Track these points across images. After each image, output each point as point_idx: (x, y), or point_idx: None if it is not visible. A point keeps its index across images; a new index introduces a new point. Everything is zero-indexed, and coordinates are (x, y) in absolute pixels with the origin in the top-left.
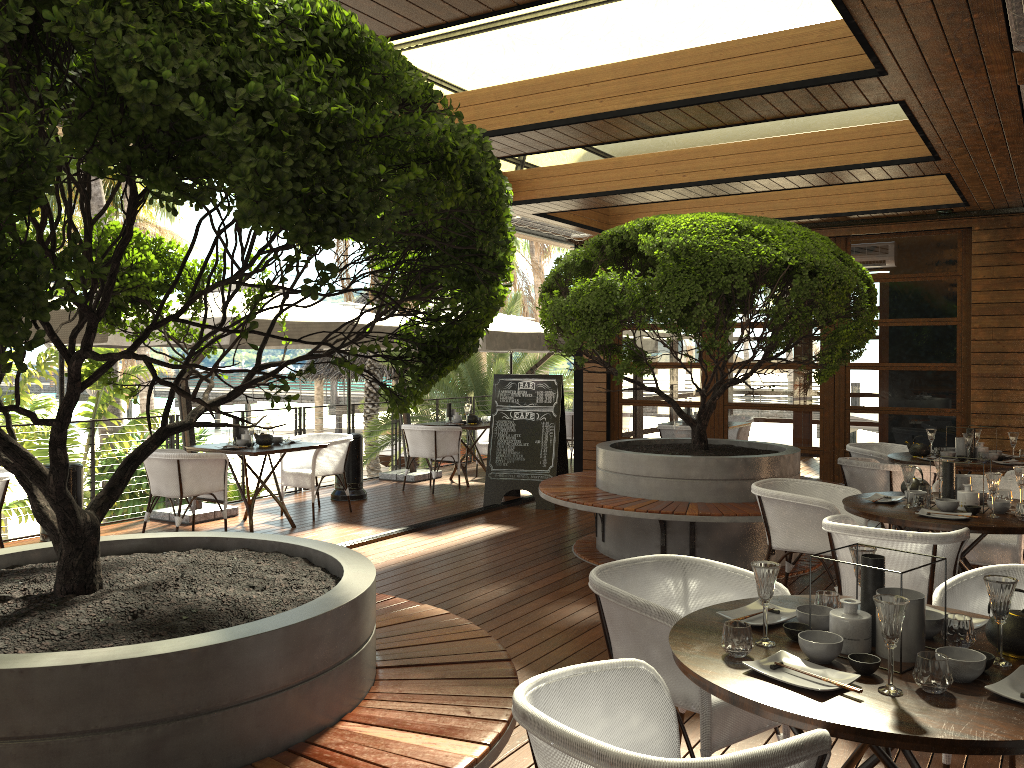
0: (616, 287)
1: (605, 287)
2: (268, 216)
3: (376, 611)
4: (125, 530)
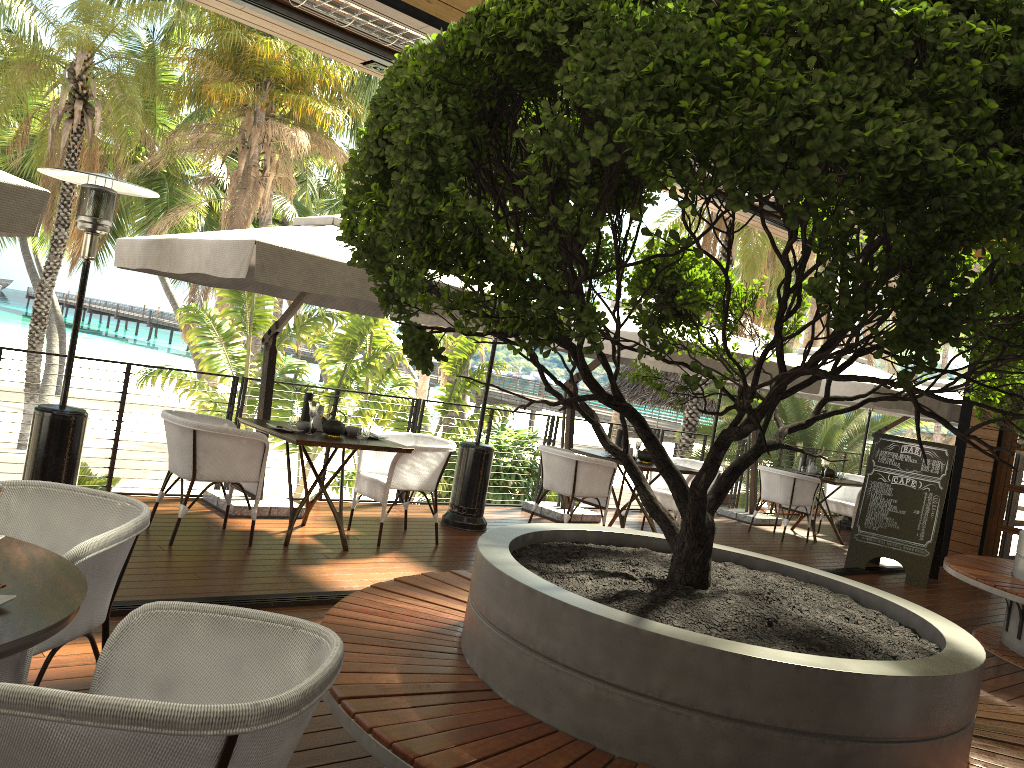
0: None
1: None
2: None
3: None
4: (505, 515)
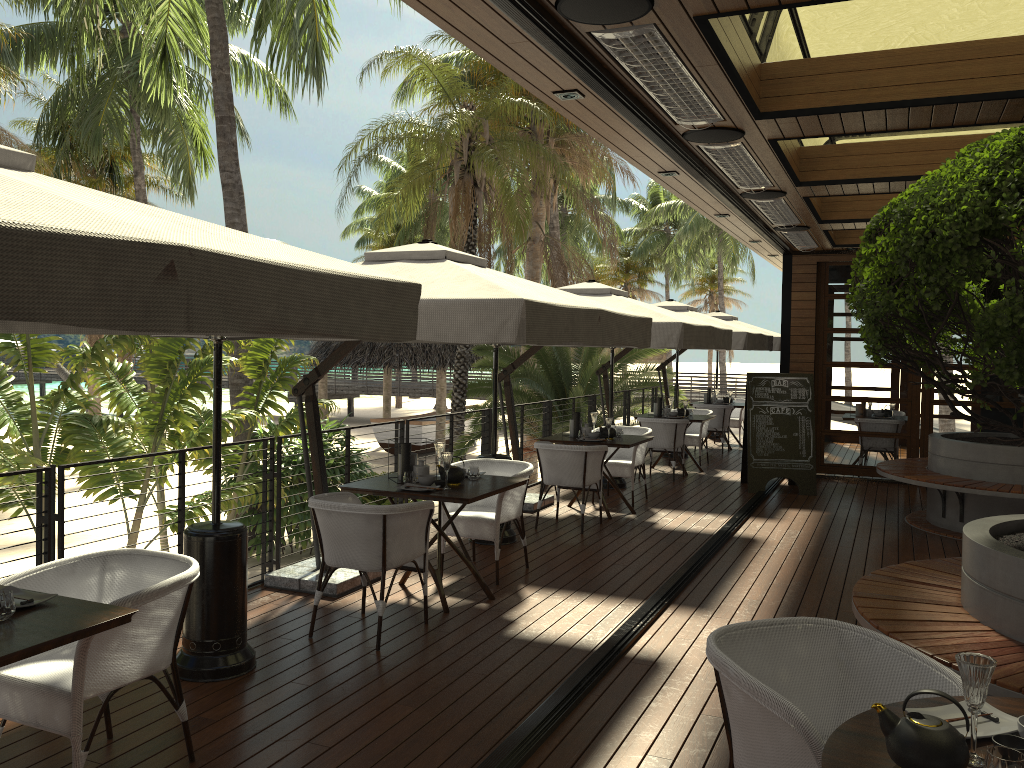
0: None
1: None
2: None
3: None
4: None
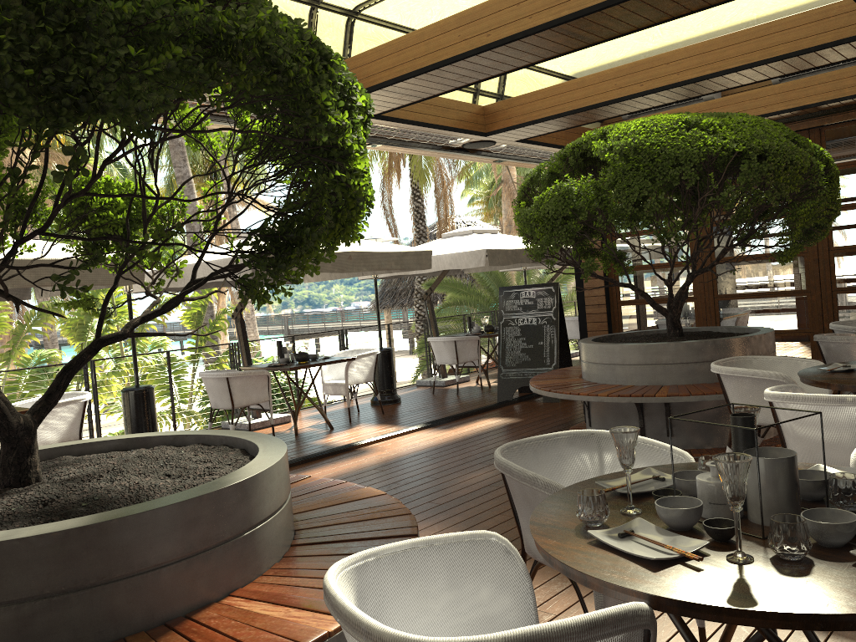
0: (572, 192)
1: (562, 193)
2: None
3: (322, 494)
4: None
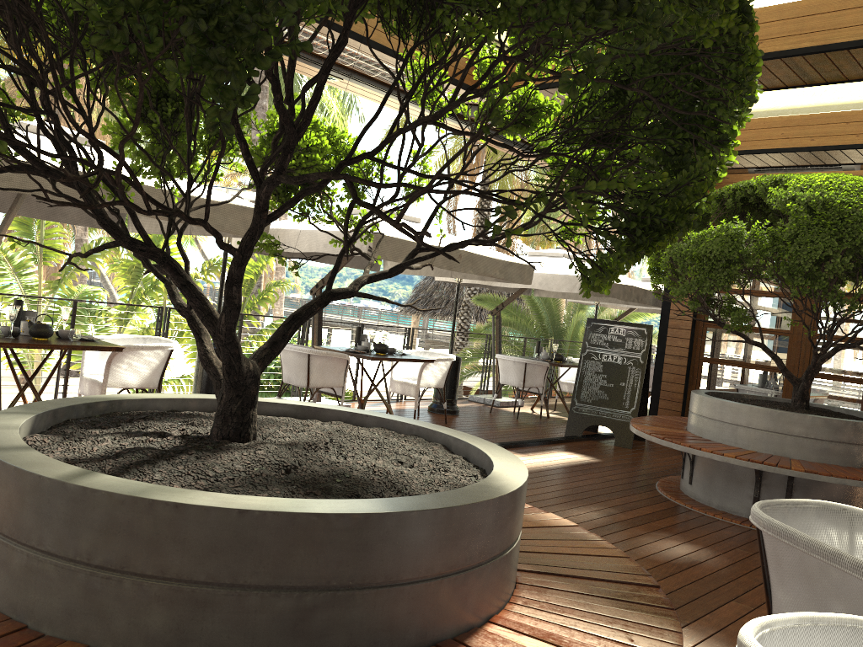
0: (742, 235)
1: (730, 234)
2: None
3: None
4: None
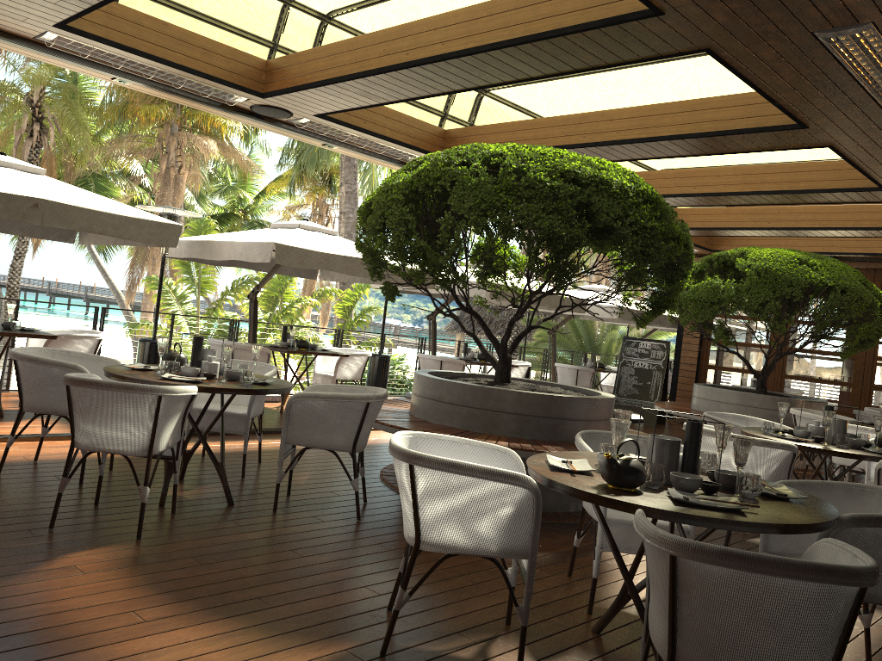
0: (719, 287)
1: (713, 287)
2: (632, 256)
3: None
4: None
